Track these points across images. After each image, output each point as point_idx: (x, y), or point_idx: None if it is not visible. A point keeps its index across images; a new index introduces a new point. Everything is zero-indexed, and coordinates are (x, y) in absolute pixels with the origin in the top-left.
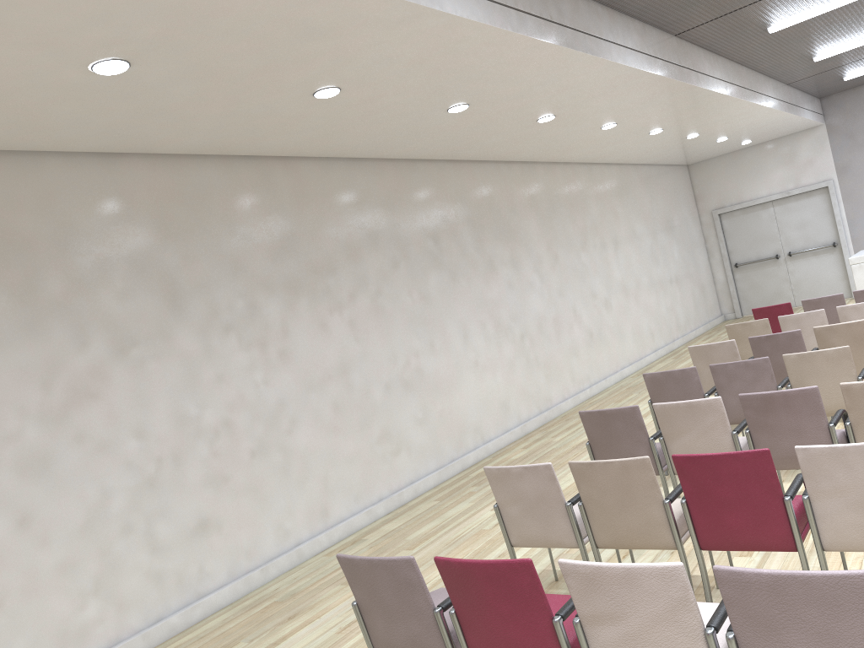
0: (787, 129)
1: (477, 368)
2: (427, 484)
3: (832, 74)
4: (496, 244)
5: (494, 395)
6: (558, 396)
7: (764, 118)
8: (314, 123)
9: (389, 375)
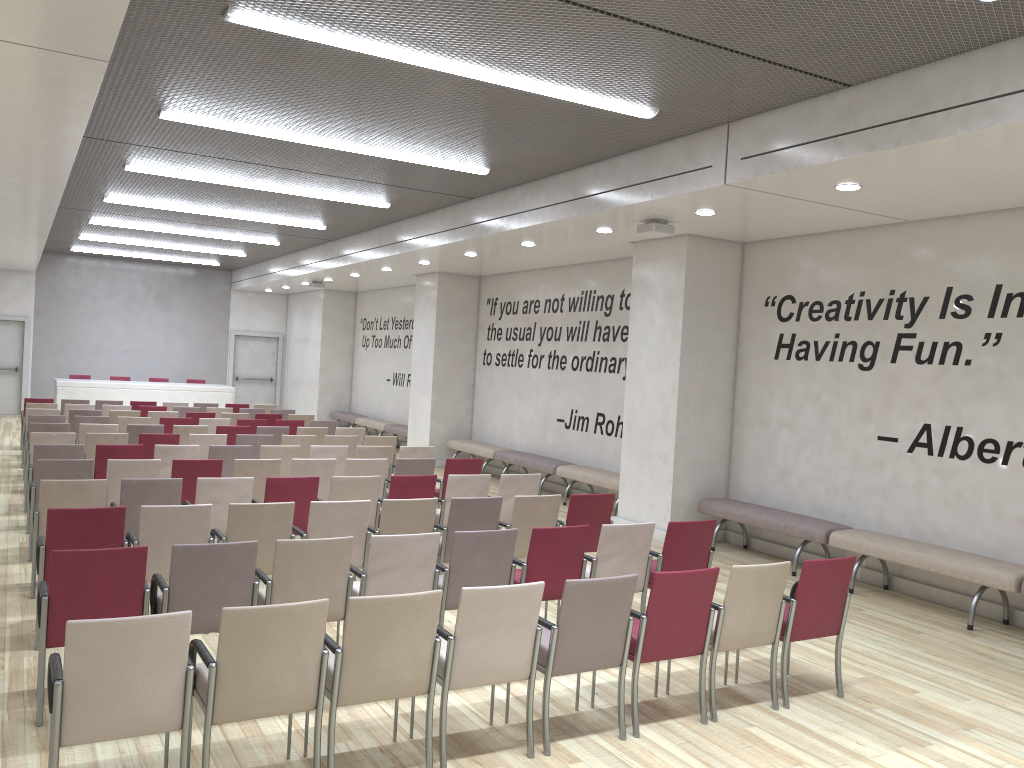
0: (13, 267)
1: None
2: None
3: (70, 245)
4: None
5: None
6: None
7: (23, 259)
8: None
9: None
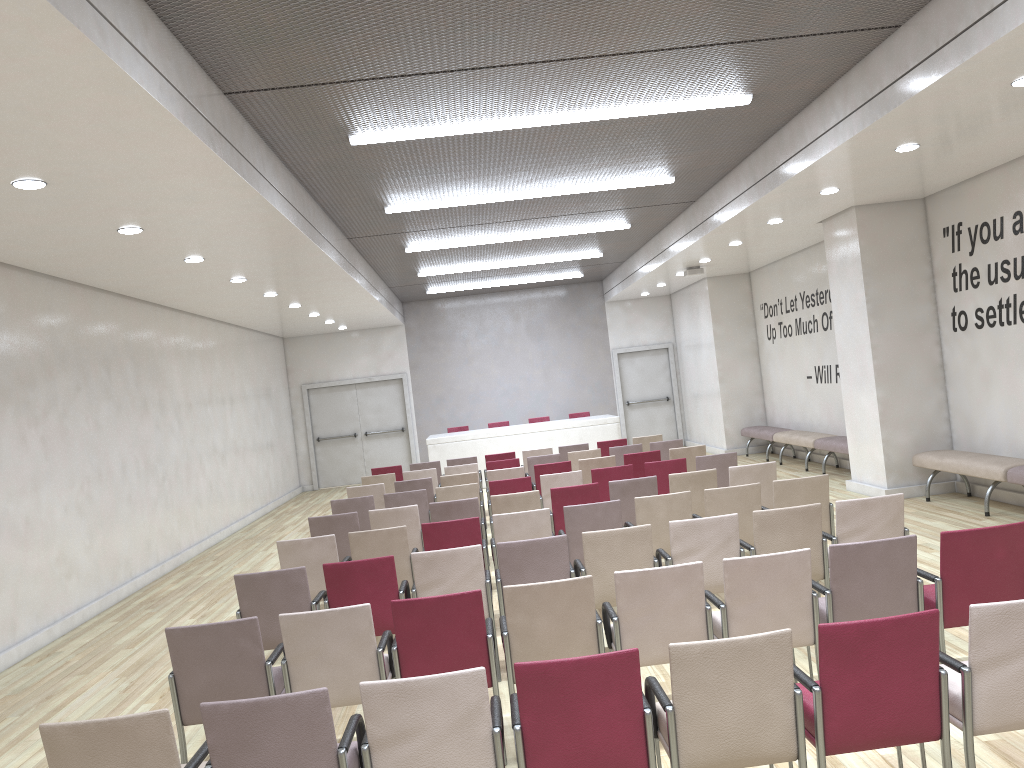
0: (378, 323)
1: (131, 503)
2: (92, 611)
3: (421, 287)
4: (150, 384)
5: (142, 532)
6: (186, 542)
7: (372, 312)
8: (81, 246)
9: (68, 497)
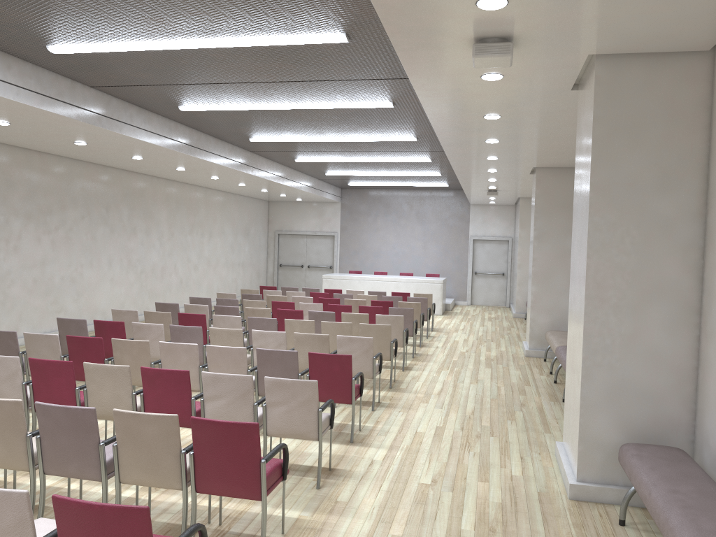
0: (320, 199)
1: (112, 282)
2: None
3: (341, 181)
4: (140, 219)
5: (118, 298)
6: (153, 309)
7: (301, 193)
8: (66, 147)
9: (65, 272)
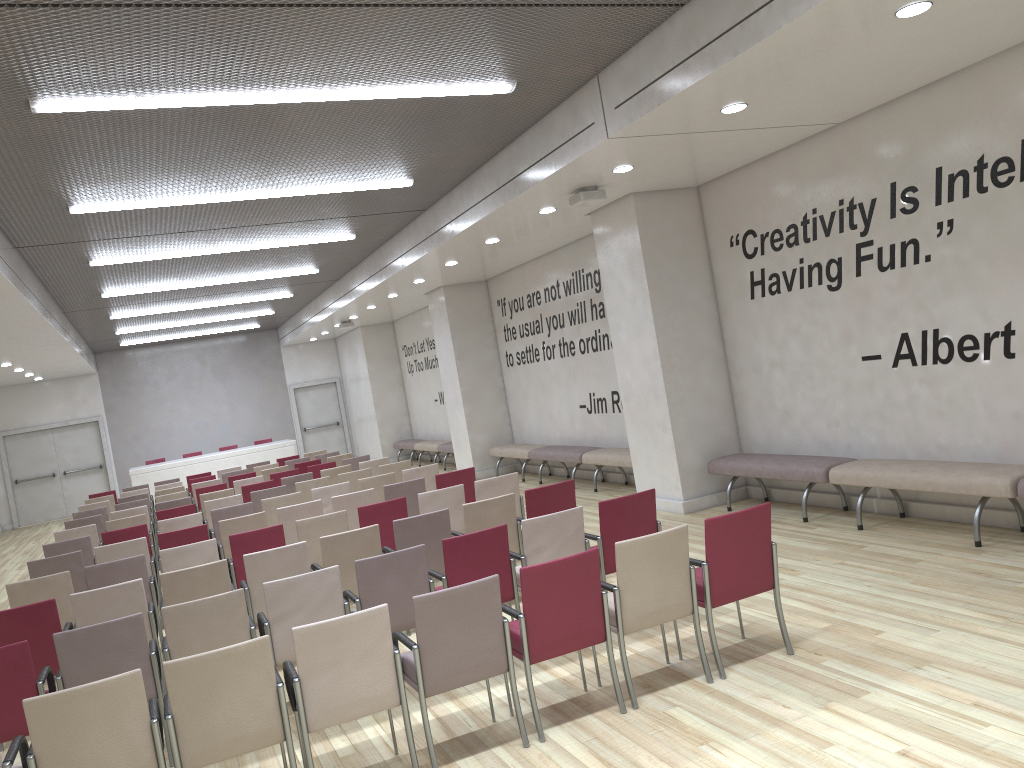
0: (74, 373)
1: None
2: None
3: (116, 341)
4: None
5: None
6: None
7: (73, 365)
8: None
9: None
